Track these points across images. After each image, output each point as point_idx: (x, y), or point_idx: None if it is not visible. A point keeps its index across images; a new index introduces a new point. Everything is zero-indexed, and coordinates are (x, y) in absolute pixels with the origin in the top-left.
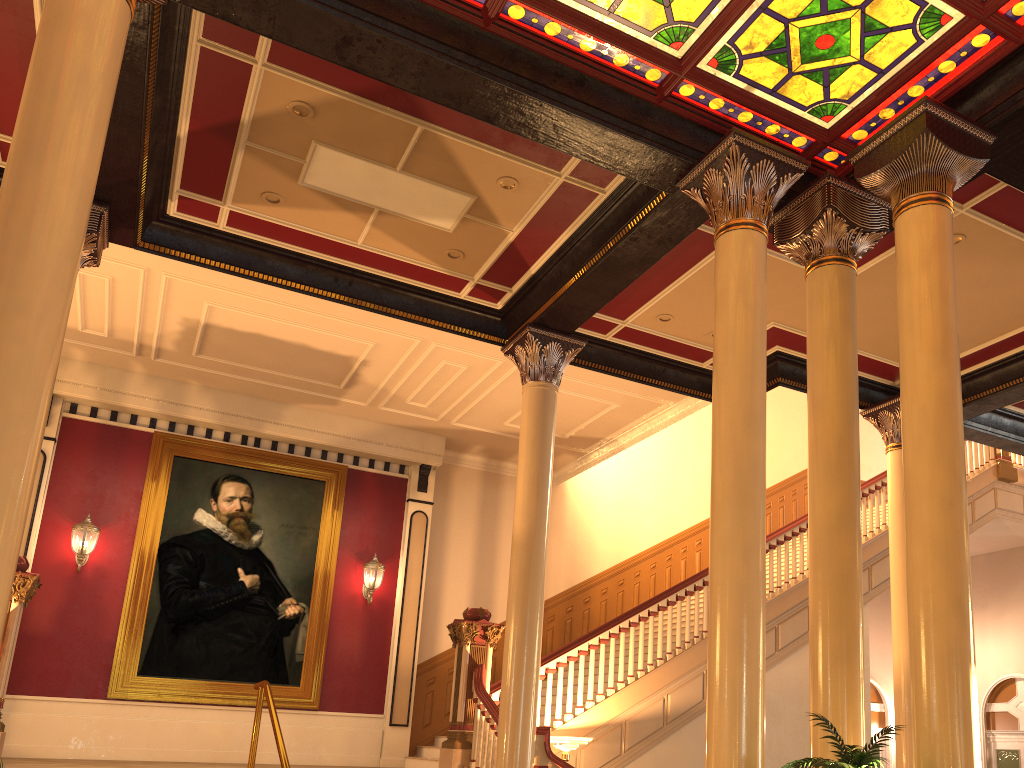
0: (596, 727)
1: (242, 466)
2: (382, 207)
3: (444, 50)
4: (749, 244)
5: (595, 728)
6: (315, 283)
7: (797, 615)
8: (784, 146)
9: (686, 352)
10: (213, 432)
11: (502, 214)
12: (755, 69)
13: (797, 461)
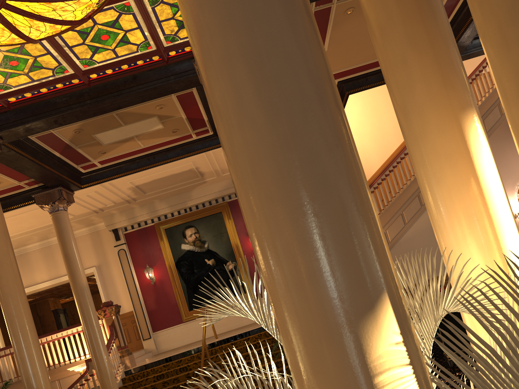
0: None
1: (189, 221)
2: (134, 135)
3: (82, 104)
4: None
5: None
6: (142, 165)
7: None
8: None
9: None
10: (173, 213)
11: (171, 114)
12: (184, 33)
13: None
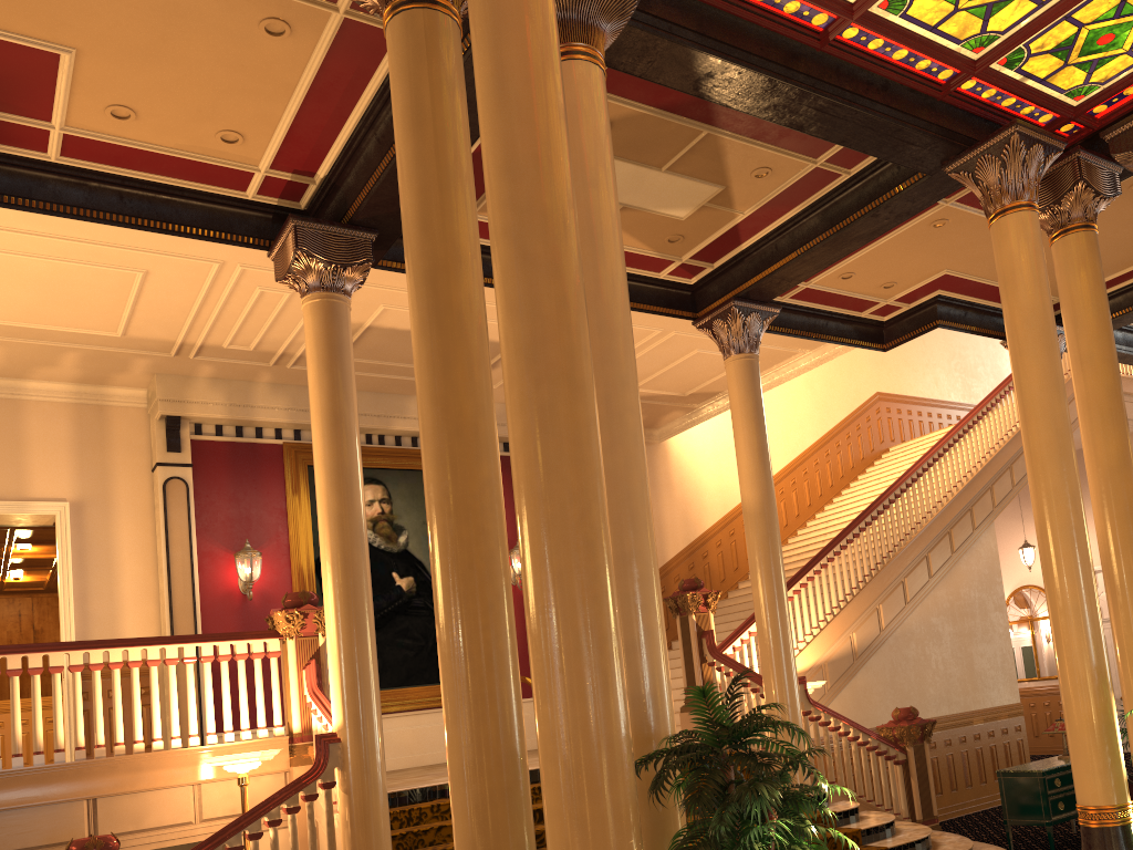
0: (804, 672)
1: (374, 467)
2: (627, 203)
3: (790, 74)
4: (1031, 224)
5: (803, 673)
6: None
7: (941, 542)
8: (1031, 123)
9: (850, 304)
10: None
11: (741, 199)
12: (1036, 64)
13: (866, 386)
